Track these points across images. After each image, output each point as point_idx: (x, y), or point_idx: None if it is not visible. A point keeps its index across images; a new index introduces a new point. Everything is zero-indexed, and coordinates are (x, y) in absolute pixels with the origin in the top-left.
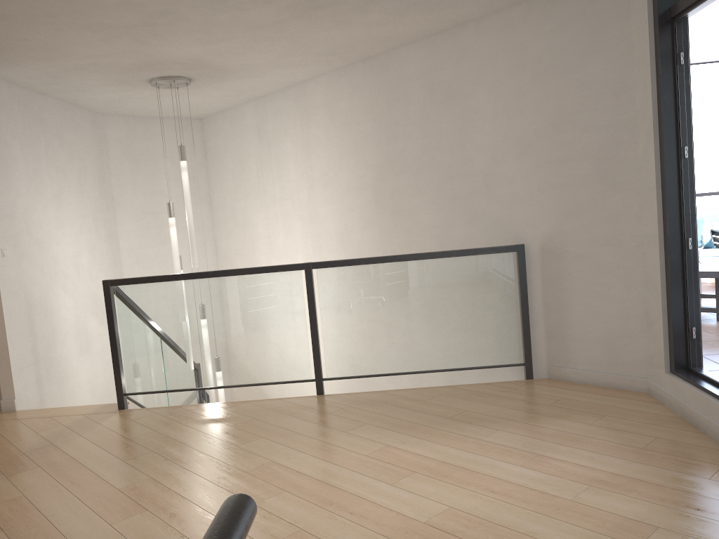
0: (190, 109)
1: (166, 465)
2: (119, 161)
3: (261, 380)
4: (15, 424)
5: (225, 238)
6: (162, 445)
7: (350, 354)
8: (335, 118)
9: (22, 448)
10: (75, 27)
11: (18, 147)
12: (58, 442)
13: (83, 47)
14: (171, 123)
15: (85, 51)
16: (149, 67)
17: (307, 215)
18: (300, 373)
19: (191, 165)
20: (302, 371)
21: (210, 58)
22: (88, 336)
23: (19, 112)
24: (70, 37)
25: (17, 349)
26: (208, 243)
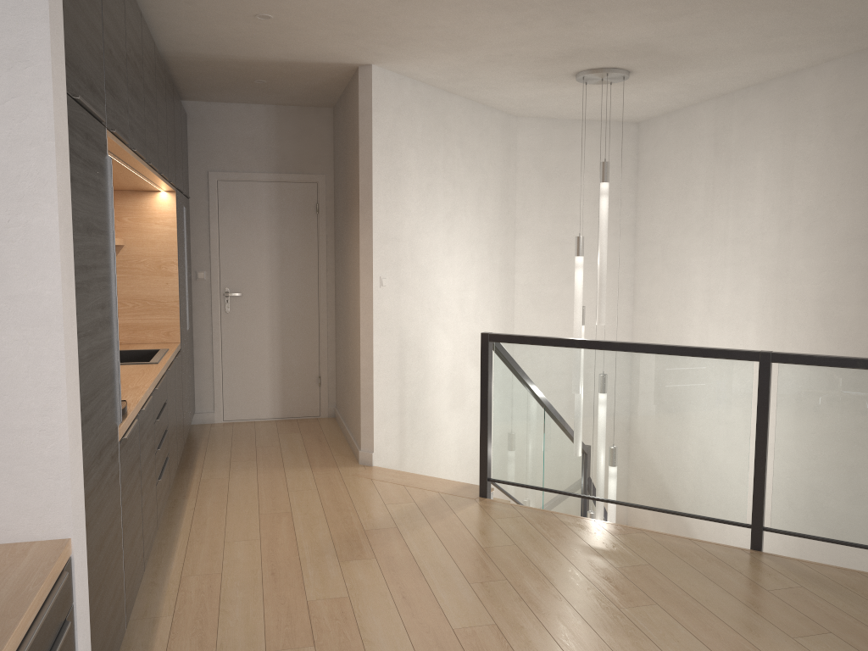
0: (625, 111)
1: (518, 609)
2: (528, 174)
3: (668, 505)
4: (366, 485)
5: (648, 284)
6: (519, 572)
7: (814, 502)
8: (842, 127)
9: (365, 523)
10: (486, 7)
11: (414, 156)
12: (403, 527)
13: (495, 33)
14: (598, 129)
15: (497, 38)
16: (577, 56)
17: (771, 269)
18: (729, 511)
19: (616, 183)
20: (733, 509)
21: (660, 42)
22: (463, 387)
23: (420, 115)
24: (480, 21)
25: (383, 395)
26: (624, 287)
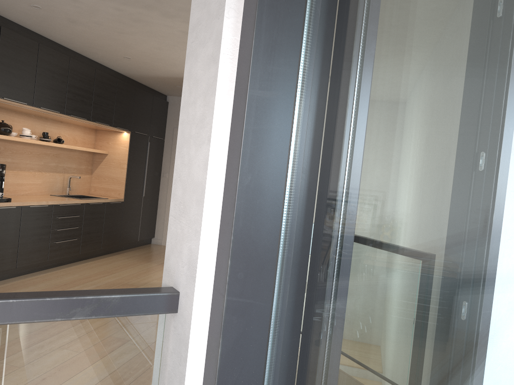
0: None
1: None
2: None
3: None
4: None
5: None
6: None
7: None
8: None
9: (132, 282)
10: None
11: None
12: (142, 286)
13: None
14: None
15: None
16: None
17: None
18: None
19: None
20: None
21: None
22: None
23: None
24: None
25: None
26: None
